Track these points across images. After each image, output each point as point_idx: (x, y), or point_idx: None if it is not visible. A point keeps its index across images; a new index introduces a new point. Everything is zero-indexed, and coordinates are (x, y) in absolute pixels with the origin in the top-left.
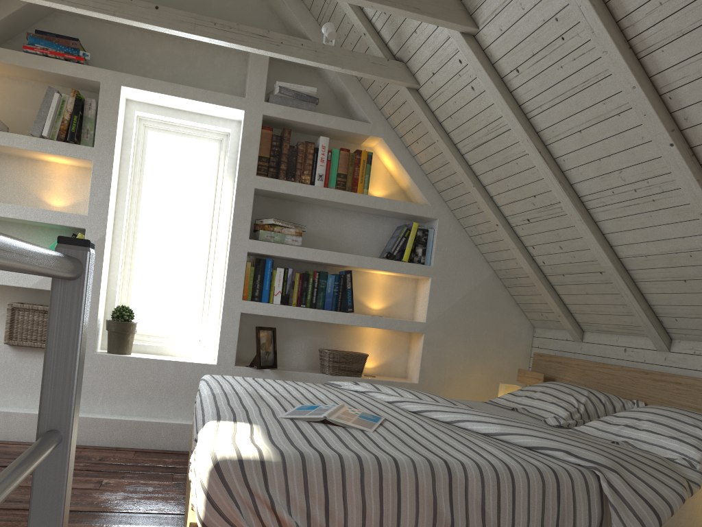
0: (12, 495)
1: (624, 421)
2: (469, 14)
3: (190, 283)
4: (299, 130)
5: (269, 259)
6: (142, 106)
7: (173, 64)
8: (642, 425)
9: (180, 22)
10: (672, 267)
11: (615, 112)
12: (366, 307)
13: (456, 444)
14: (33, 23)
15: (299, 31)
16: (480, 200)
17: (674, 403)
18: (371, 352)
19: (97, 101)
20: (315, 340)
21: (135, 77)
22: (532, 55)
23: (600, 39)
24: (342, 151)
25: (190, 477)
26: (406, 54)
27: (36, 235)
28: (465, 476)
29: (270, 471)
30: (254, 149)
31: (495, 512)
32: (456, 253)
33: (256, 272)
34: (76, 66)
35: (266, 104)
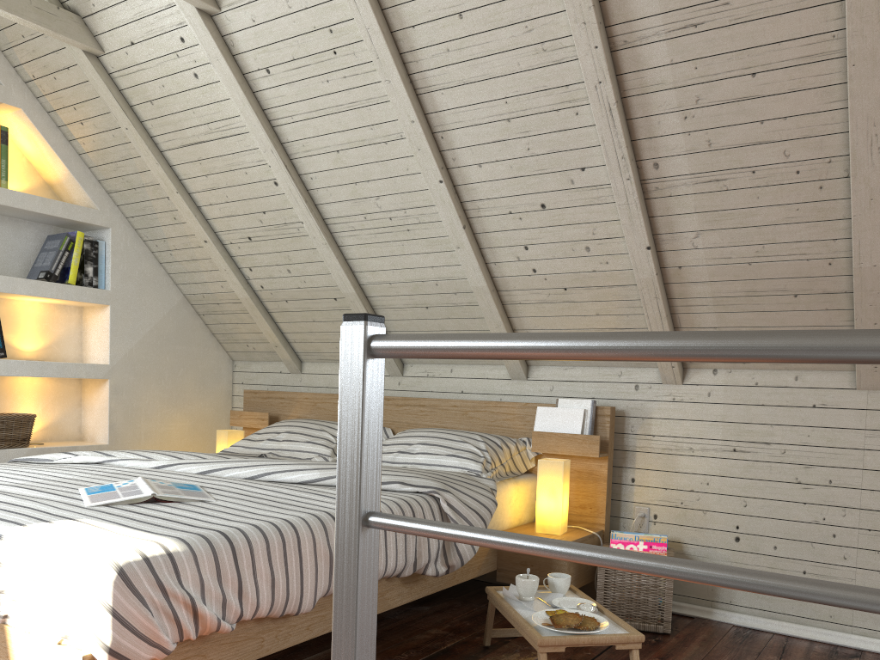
0: None
1: (395, 448)
2: None
3: None
4: None
5: None
6: None
7: None
8: (415, 449)
9: None
10: (416, 295)
11: (382, 139)
12: (15, 348)
13: (310, 496)
14: None
15: None
16: (185, 210)
17: (420, 425)
18: (29, 411)
19: None
20: None
21: None
22: (292, 60)
23: (385, 67)
24: None
25: (9, 609)
26: (86, 6)
27: None
28: None
29: (181, 564)
30: None
31: None
32: (139, 273)
33: None
34: None
35: None
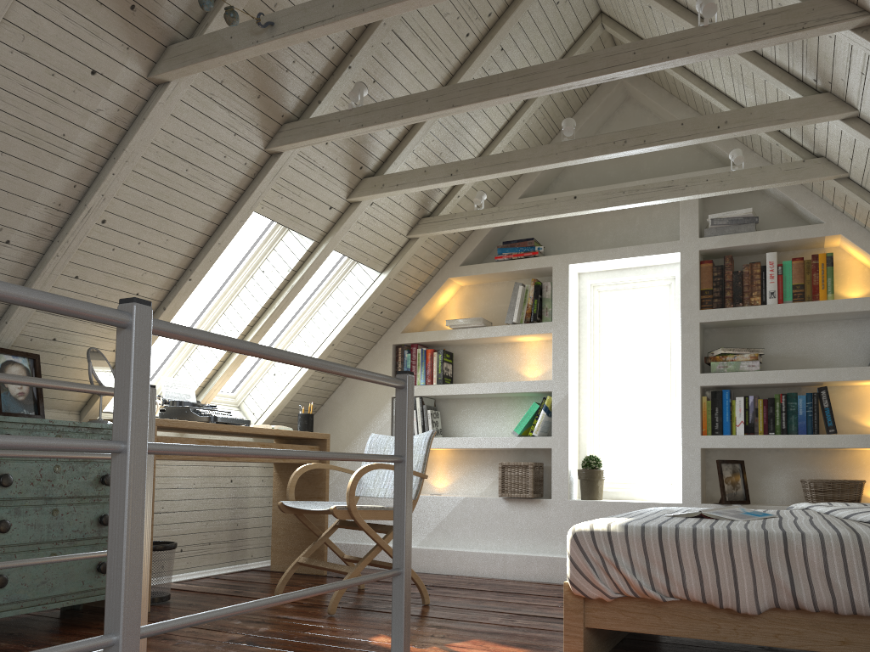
0: (493, 605)
1: None
2: (843, 101)
3: (656, 427)
4: (745, 252)
5: (732, 390)
6: (592, 275)
7: (614, 231)
8: None
9: (594, 202)
10: None
11: None
12: (861, 426)
13: (822, 525)
14: (503, 236)
15: (728, 159)
16: None
17: None
18: None
19: (551, 282)
20: (799, 471)
21: (579, 254)
22: None
23: None
24: (794, 261)
25: None
26: (820, 149)
27: (519, 404)
28: (802, 544)
29: (614, 539)
30: (694, 285)
31: (844, 581)
32: None
33: (713, 405)
34: (533, 260)
35: (700, 240)
